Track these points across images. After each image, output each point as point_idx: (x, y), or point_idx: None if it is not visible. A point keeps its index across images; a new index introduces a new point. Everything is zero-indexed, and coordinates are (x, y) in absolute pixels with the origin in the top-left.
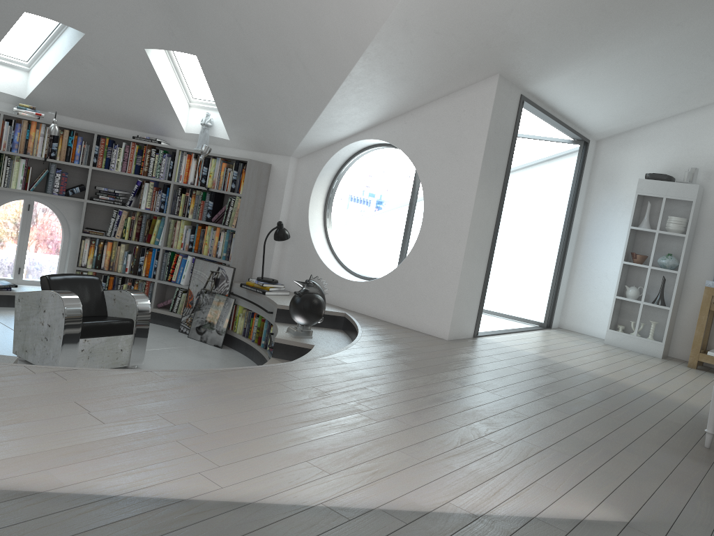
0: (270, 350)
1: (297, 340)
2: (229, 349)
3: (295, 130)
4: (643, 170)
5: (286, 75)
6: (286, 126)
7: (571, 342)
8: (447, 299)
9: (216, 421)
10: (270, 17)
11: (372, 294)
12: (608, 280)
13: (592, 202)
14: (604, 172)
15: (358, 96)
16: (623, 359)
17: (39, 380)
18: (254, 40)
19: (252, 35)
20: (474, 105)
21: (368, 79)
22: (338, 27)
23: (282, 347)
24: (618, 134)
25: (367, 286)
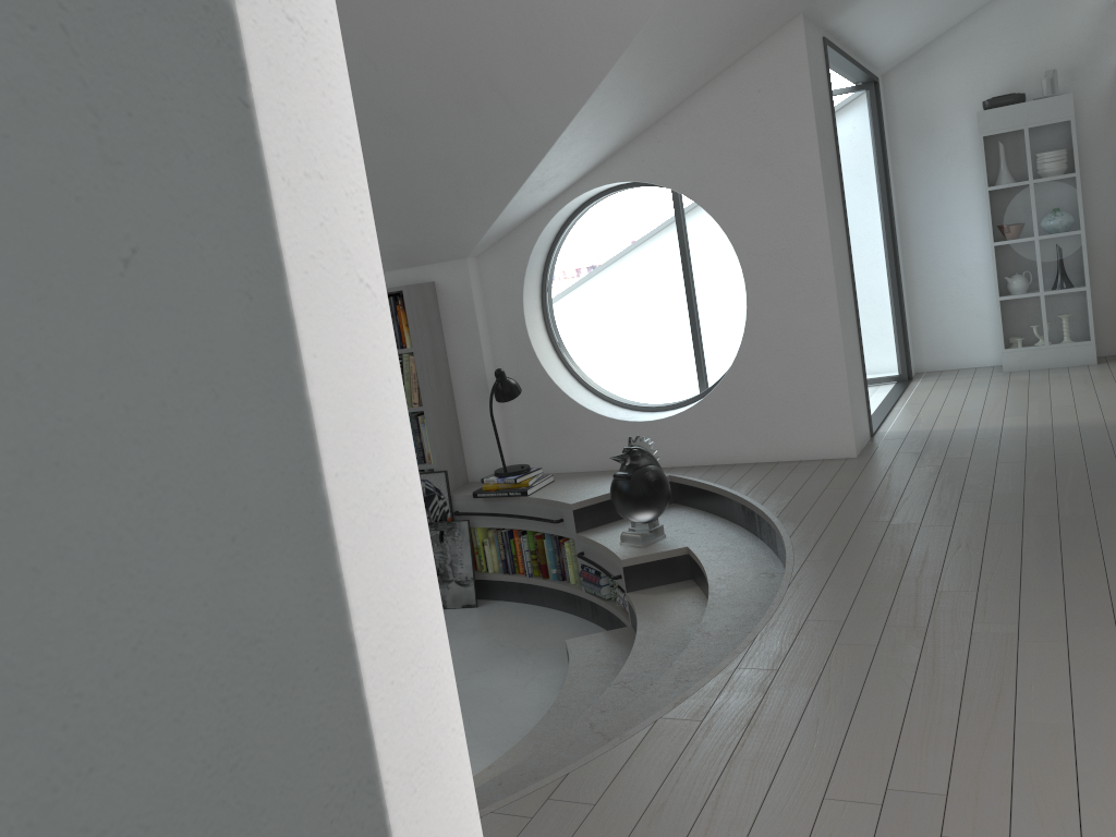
0: (587, 581)
1: (655, 550)
2: (489, 602)
3: (480, 211)
4: (969, 98)
5: (466, 124)
6: (462, 210)
7: (972, 388)
8: (835, 395)
9: (912, 764)
10: (440, 31)
11: (697, 430)
12: (968, 278)
13: (905, 171)
14: (908, 120)
15: (596, 122)
16: (1067, 385)
17: (560, 828)
18: (403, 82)
19: (399, 75)
20: (775, 77)
21: (621, 88)
22: (582, 13)
23: (638, 571)
24: (911, 55)
25: (683, 420)
